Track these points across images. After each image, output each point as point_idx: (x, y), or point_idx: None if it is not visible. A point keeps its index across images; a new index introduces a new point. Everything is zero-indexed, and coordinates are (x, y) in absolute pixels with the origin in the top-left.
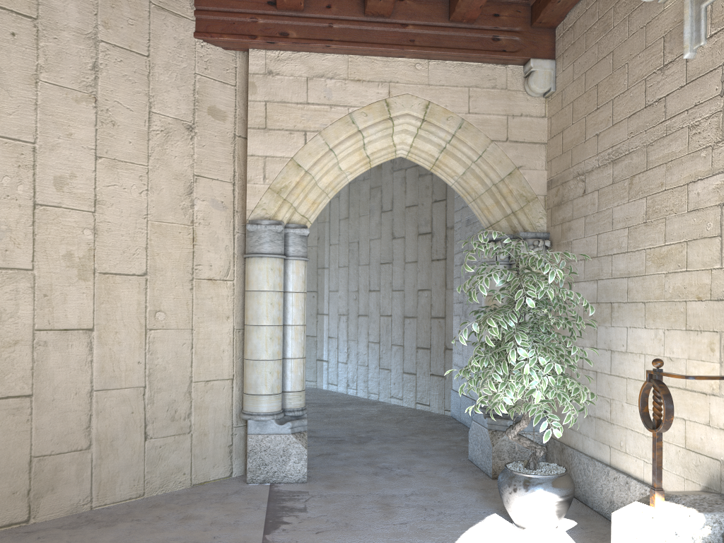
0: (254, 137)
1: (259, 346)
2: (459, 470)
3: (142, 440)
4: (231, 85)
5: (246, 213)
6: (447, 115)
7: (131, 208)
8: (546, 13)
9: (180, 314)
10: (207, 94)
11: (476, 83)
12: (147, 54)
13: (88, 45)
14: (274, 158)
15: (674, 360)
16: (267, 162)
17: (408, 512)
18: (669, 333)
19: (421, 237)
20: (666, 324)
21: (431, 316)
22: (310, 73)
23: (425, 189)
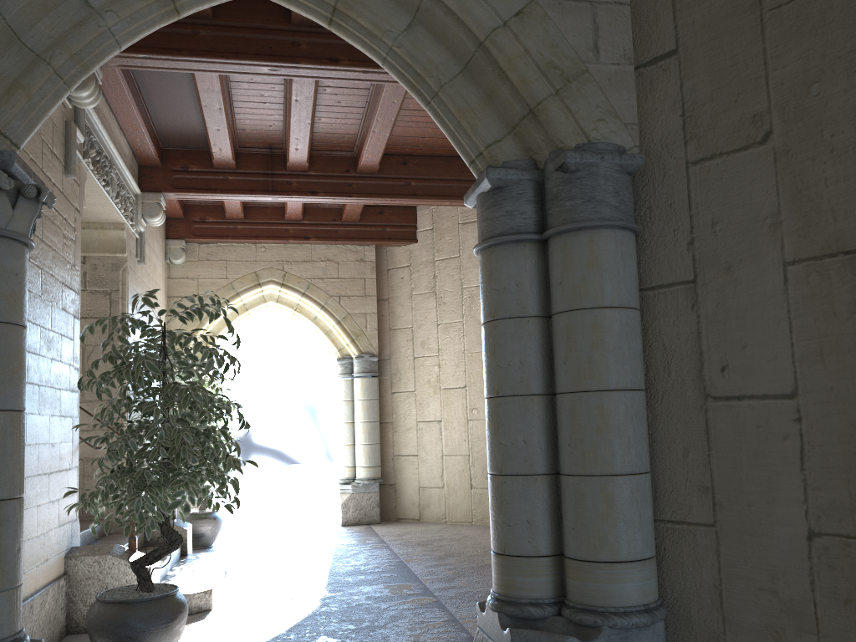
0: None
1: None
2: None
3: None
4: None
5: None
6: None
7: None
8: None
9: None
10: None
11: None
12: None
13: None
14: None
15: (55, 446)
16: None
17: None
18: (52, 419)
19: None
20: (51, 411)
21: None
22: None
23: None
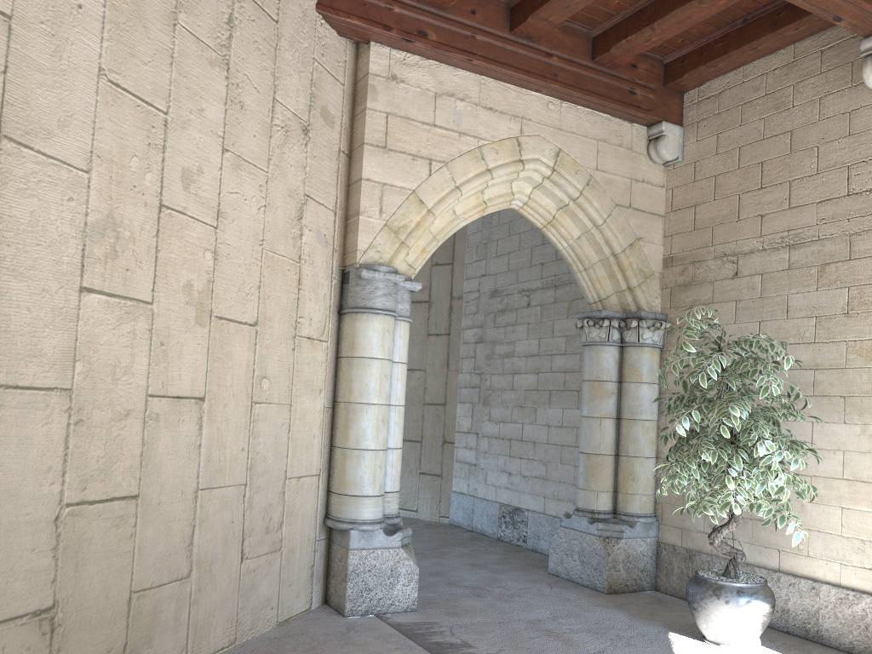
0: (372, 156)
1: (369, 431)
2: (559, 586)
3: (239, 561)
4: (340, 84)
5: (356, 254)
6: (576, 168)
7: (250, 228)
8: (691, 76)
9: (282, 383)
10: (321, 89)
11: (604, 136)
12: (276, 18)
13: None
14: (394, 188)
15: None
16: (385, 192)
17: (584, 638)
18: None
19: (414, 305)
20: None
21: (424, 402)
22: (439, 88)
23: None
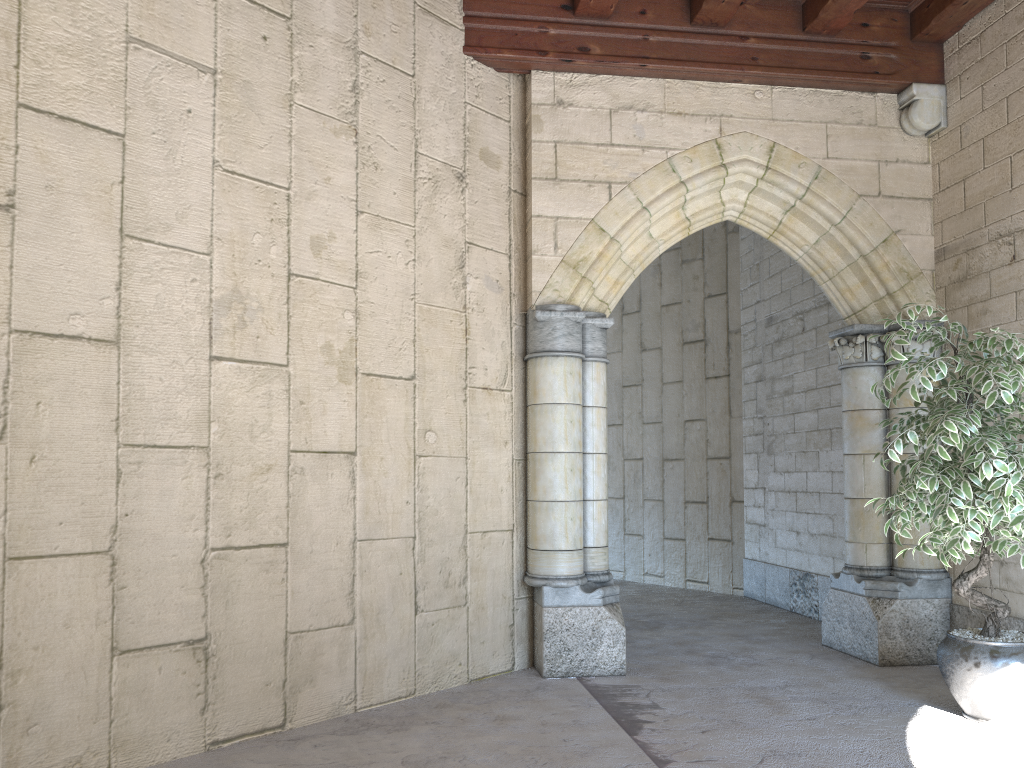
0: (541, 191)
1: (556, 481)
2: (823, 657)
3: (412, 613)
4: (505, 121)
5: (532, 296)
6: (798, 161)
7: (397, 284)
8: (940, 21)
9: (453, 435)
10: (478, 131)
11: (835, 117)
12: (412, 73)
13: (347, 58)
14: (568, 220)
15: None
16: (559, 226)
17: (803, 706)
18: None
19: (688, 346)
20: None
21: (707, 456)
22: (613, 103)
23: (693, 280)
